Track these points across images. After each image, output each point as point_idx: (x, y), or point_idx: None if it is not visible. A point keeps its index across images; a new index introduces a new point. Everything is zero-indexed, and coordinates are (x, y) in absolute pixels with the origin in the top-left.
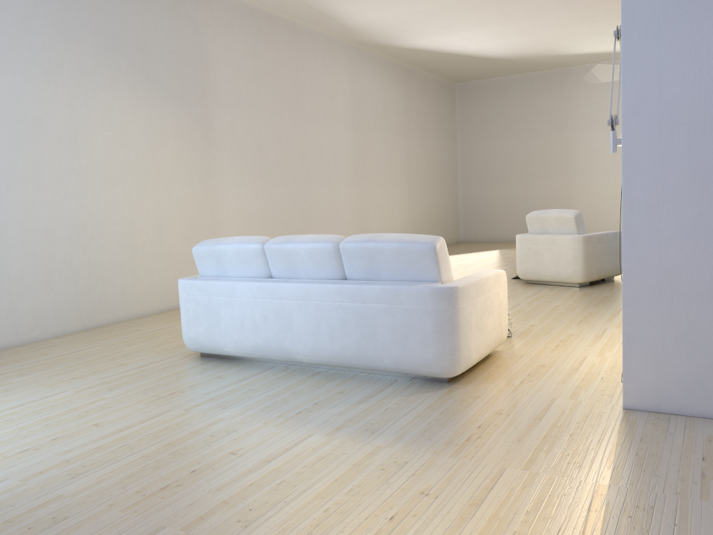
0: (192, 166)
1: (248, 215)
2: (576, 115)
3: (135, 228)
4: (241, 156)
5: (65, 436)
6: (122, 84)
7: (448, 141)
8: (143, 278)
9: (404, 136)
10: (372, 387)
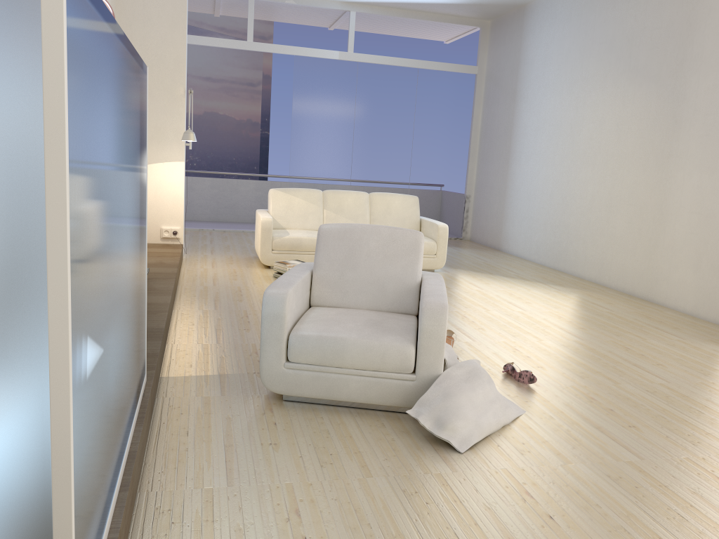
0: (650, 149)
1: (709, 214)
2: None
3: (593, 203)
4: (718, 132)
5: None
6: (609, 80)
7: None
8: (590, 247)
9: None
10: None
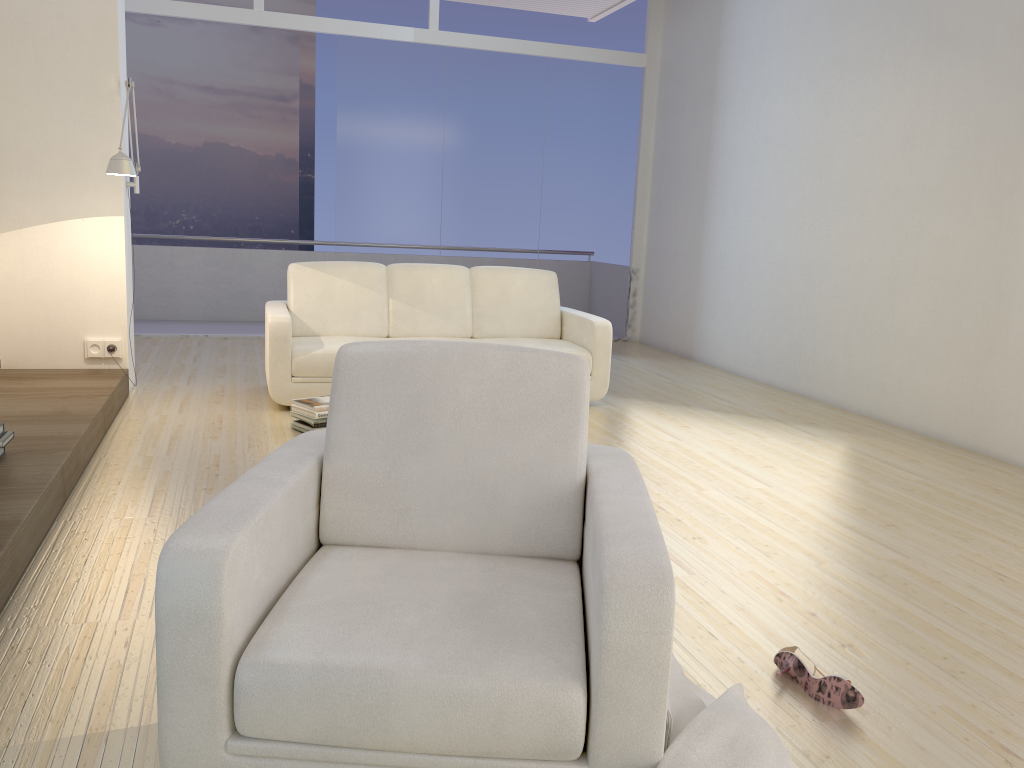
0: (975, 178)
1: None
2: None
3: (862, 278)
4: None
5: None
6: (887, 59)
7: None
8: (858, 355)
9: None
10: None
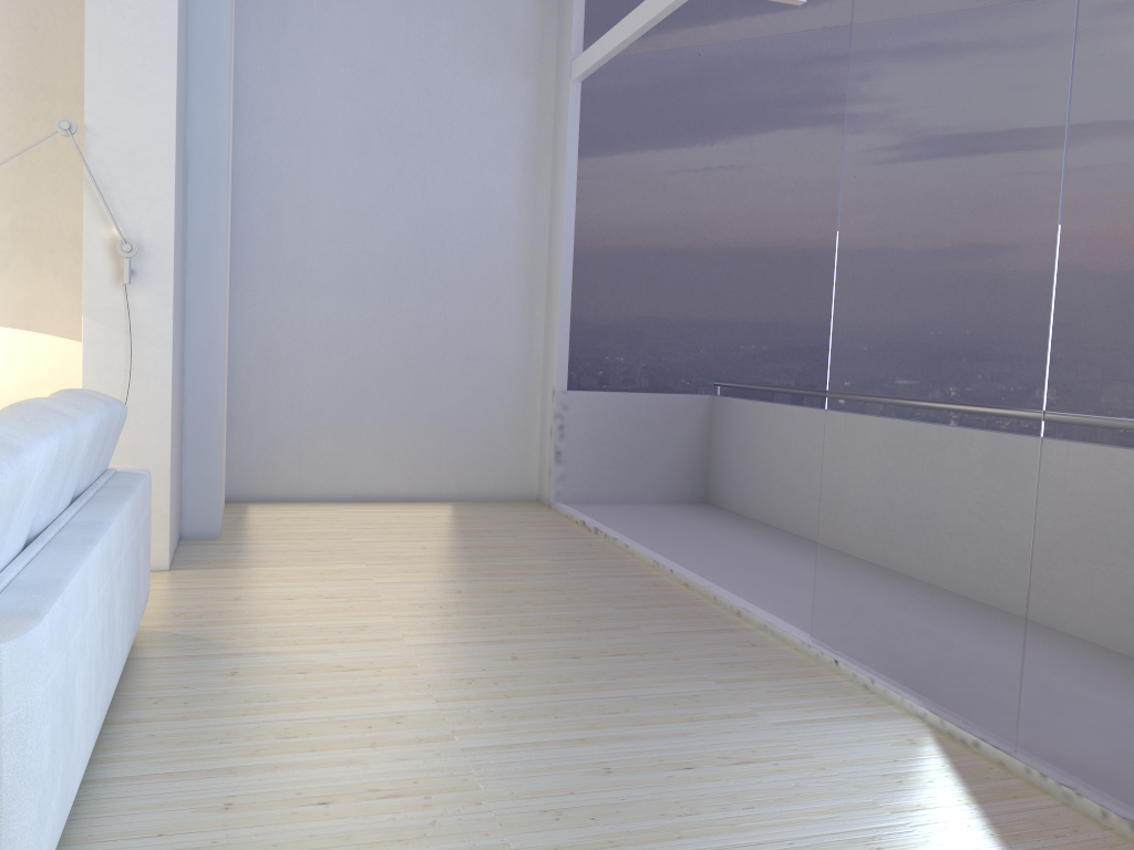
0: None
1: None
2: None
3: None
4: None
5: (670, 765)
6: None
7: None
8: None
9: None
10: (183, 664)
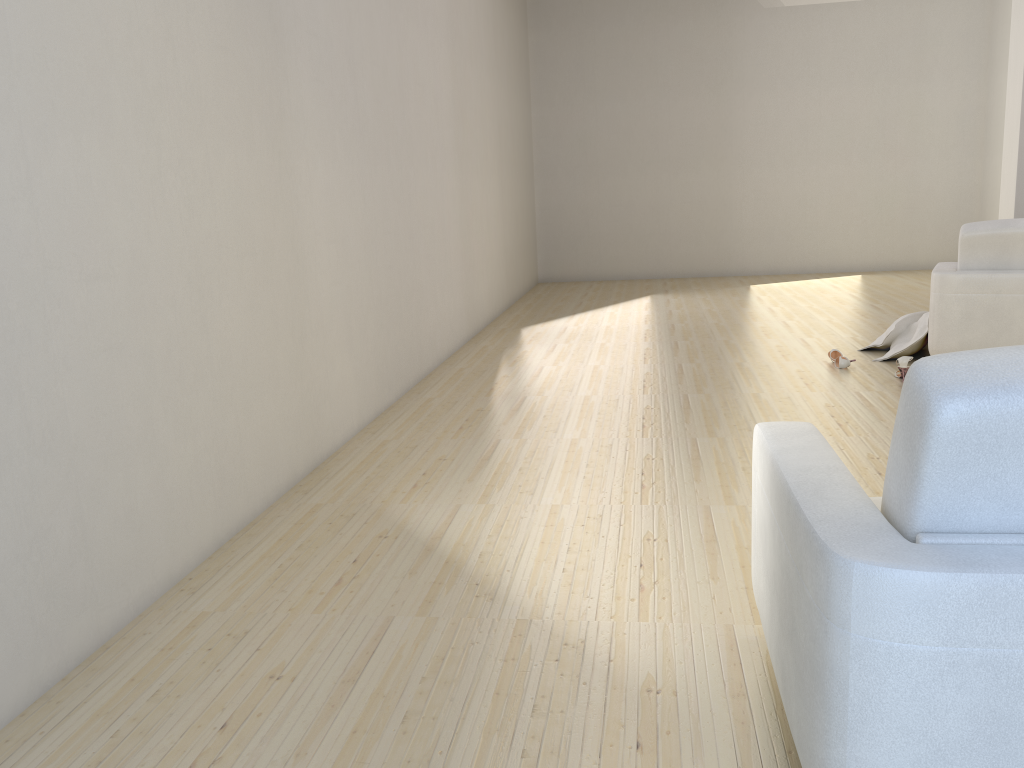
0: (250, 91)
1: (344, 238)
2: (742, 62)
3: (144, 286)
4: (327, 78)
5: None
6: None
7: (525, 98)
8: (175, 453)
9: (494, 80)
10: None
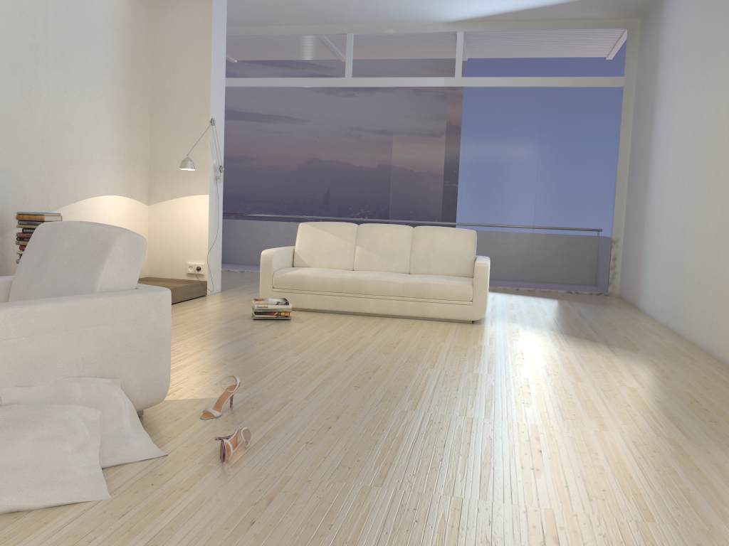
0: None
1: None
2: None
3: (706, 234)
4: None
5: None
6: (723, 52)
7: None
8: (702, 299)
9: None
10: None
